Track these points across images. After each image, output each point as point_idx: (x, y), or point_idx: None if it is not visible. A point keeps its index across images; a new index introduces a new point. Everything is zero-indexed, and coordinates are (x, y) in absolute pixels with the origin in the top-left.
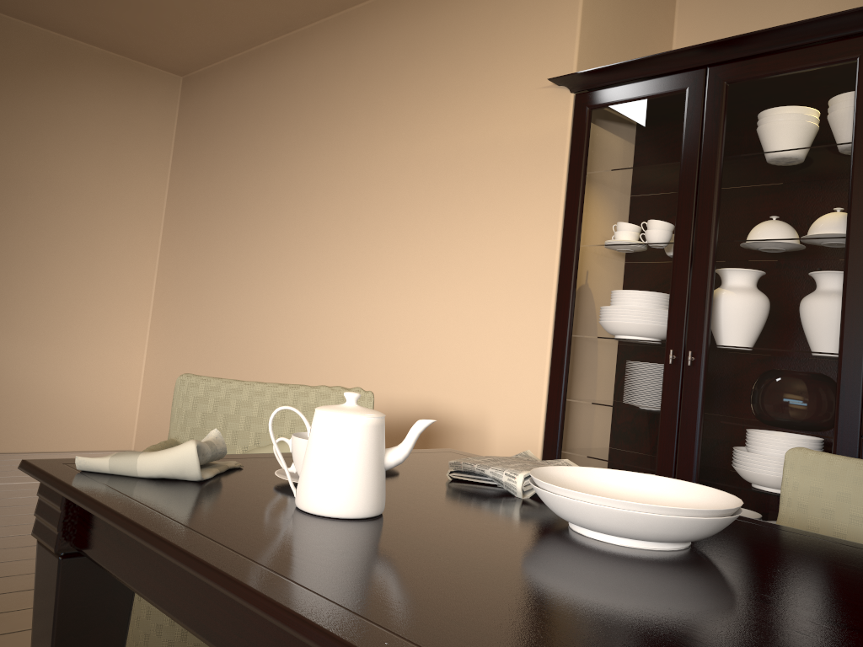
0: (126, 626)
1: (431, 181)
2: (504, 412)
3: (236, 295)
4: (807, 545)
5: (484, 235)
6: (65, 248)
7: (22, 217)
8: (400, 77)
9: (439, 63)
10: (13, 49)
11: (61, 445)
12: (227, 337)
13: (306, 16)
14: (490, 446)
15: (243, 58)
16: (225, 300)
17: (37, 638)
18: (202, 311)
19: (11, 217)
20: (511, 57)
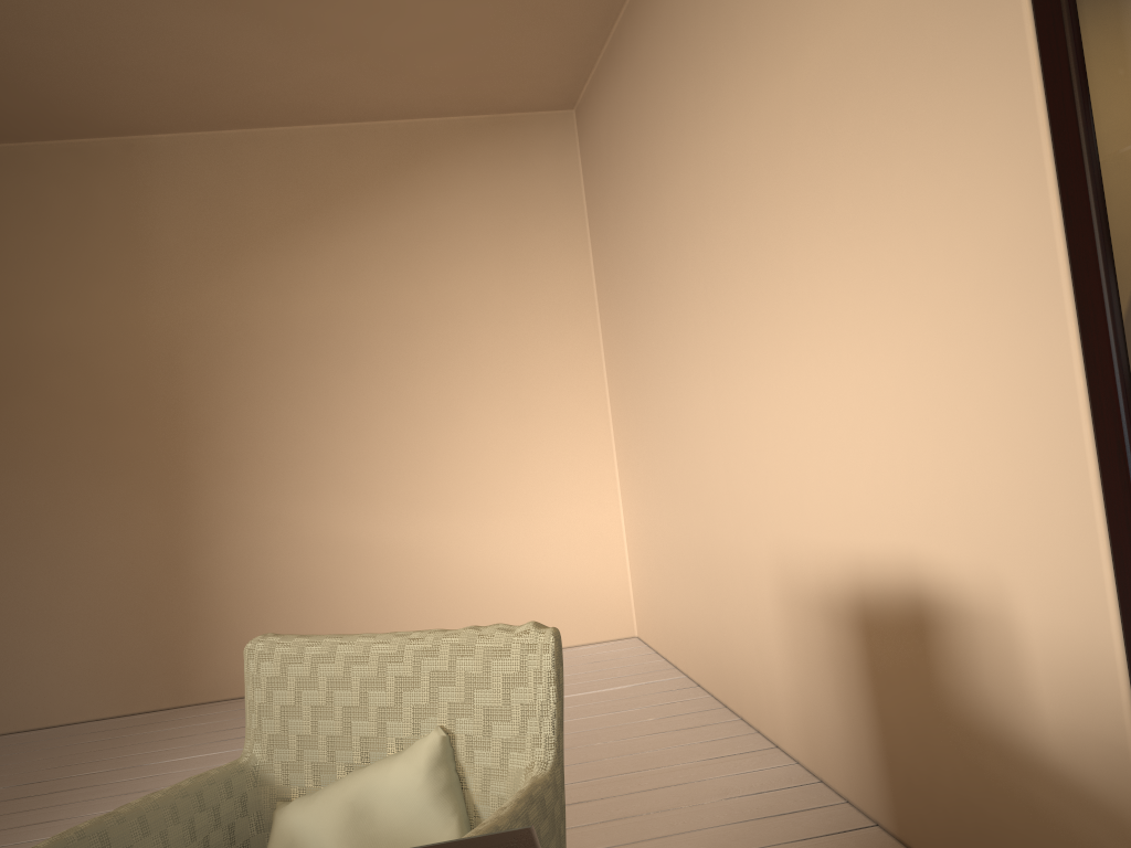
0: None
1: (825, 129)
2: (1033, 577)
3: (670, 402)
4: None
5: (918, 201)
6: (482, 386)
7: (422, 363)
8: None
9: None
10: (362, 160)
11: None
12: (675, 467)
13: None
14: (1026, 652)
15: (610, 49)
16: (663, 412)
17: None
18: (649, 432)
19: (410, 366)
20: None
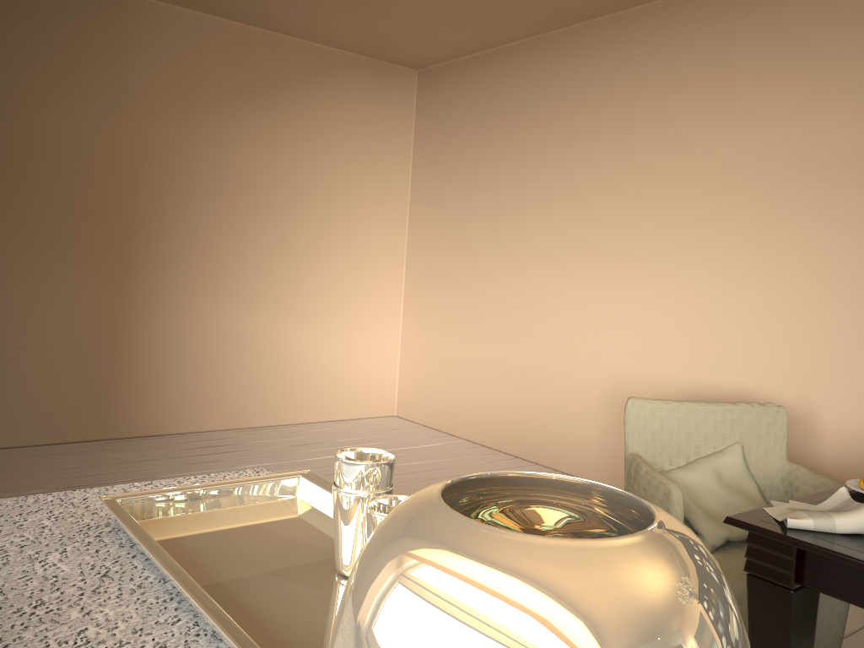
0: (814, 634)
1: (735, 184)
2: (835, 402)
3: (504, 281)
4: None
5: (803, 238)
6: (335, 240)
7: (302, 217)
8: (690, 82)
9: (738, 70)
10: (287, 64)
11: (342, 414)
12: (496, 319)
13: (573, 19)
14: (820, 431)
15: (492, 55)
16: (491, 285)
17: (760, 643)
18: (464, 294)
19: (294, 218)
20: (829, 68)
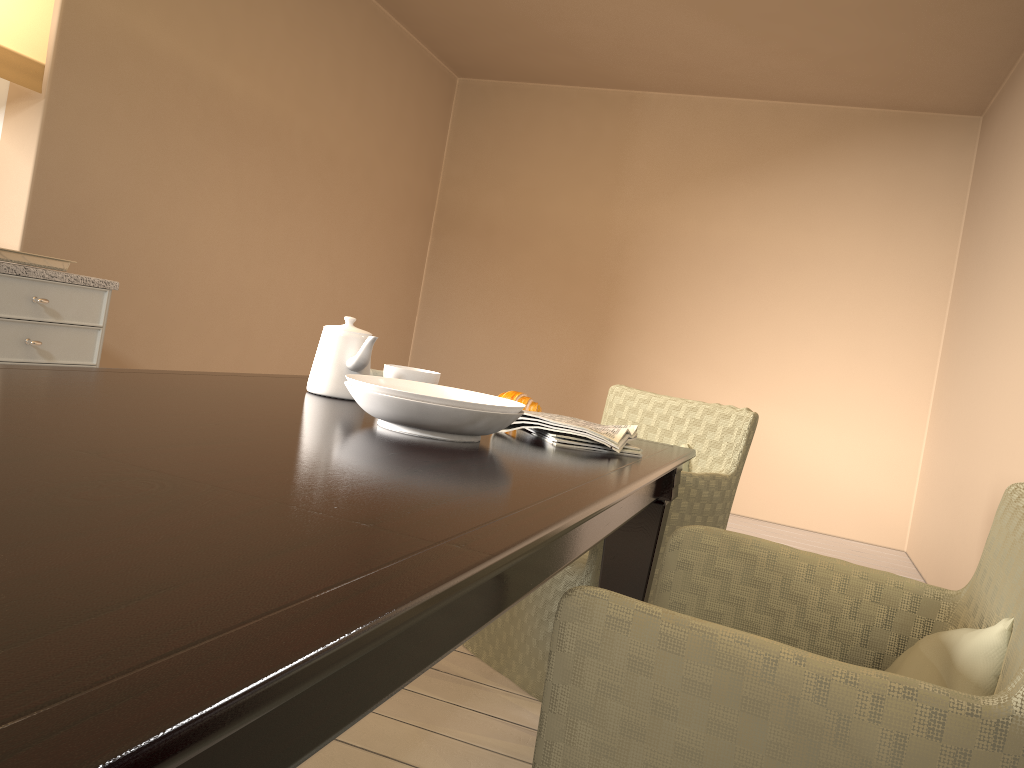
0: None
1: None
2: None
3: (971, 365)
4: (535, 469)
5: None
6: (834, 321)
7: (793, 292)
8: None
9: None
10: (791, 132)
11: (823, 526)
12: (960, 417)
13: None
14: None
15: (1013, 75)
16: (965, 373)
17: None
18: (954, 388)
19: (783, 293)
20: None
